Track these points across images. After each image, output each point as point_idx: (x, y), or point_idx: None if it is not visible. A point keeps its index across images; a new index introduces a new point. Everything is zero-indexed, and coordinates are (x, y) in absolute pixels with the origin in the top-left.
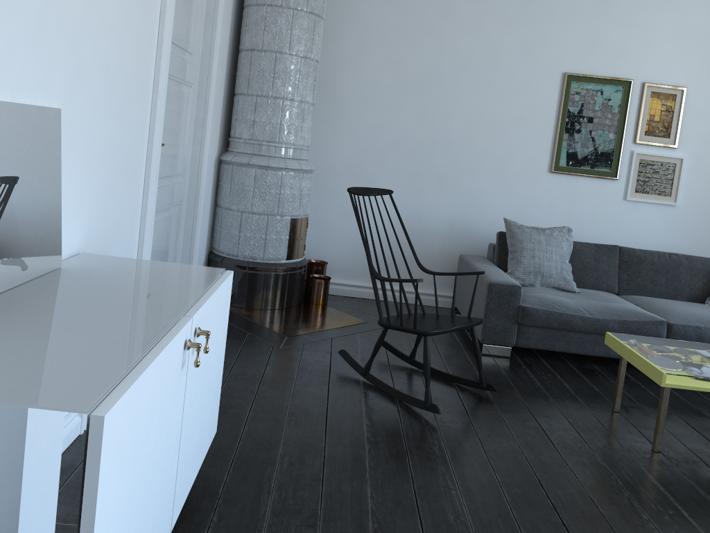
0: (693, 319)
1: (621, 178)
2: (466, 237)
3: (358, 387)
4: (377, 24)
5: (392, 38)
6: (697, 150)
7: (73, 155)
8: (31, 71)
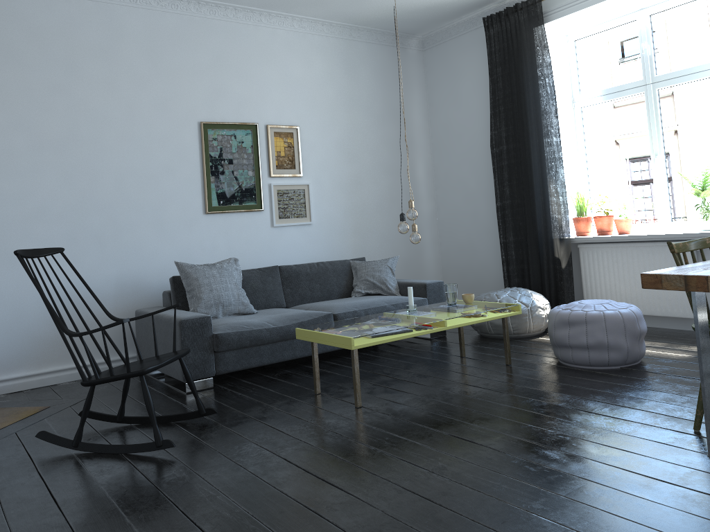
0: (349, 306)
1: (266, 208)
2: (137, 292)
3: (74, 460)
4: None
5: (17, 100)
6: (317, 175)
7: None
8: None
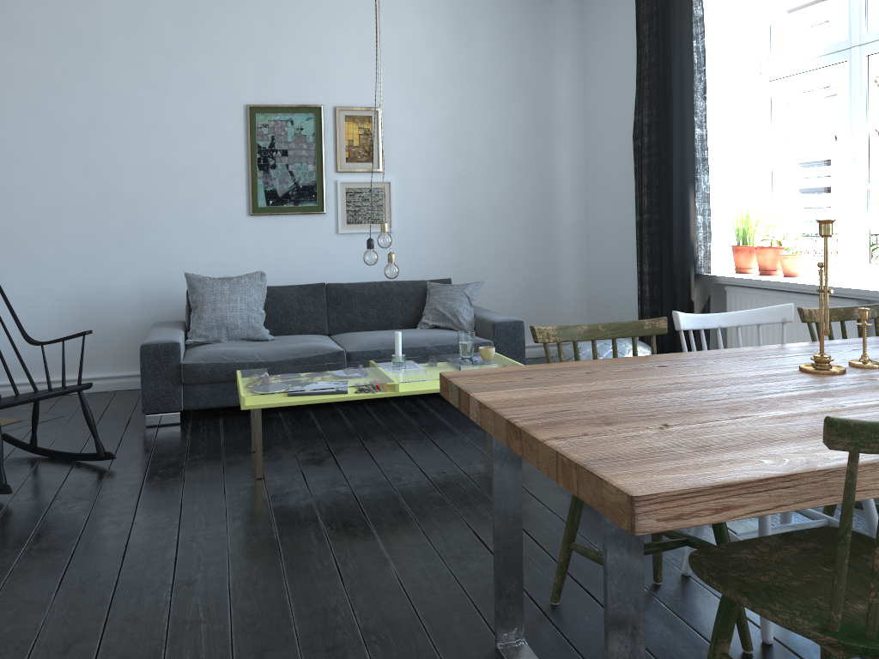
0: (376, 344)
1: (330, 210)
2: (164, 303)
3: None
4: (9, 70)
5: (32, 85)
6: (404, 171)
7: None
8: None
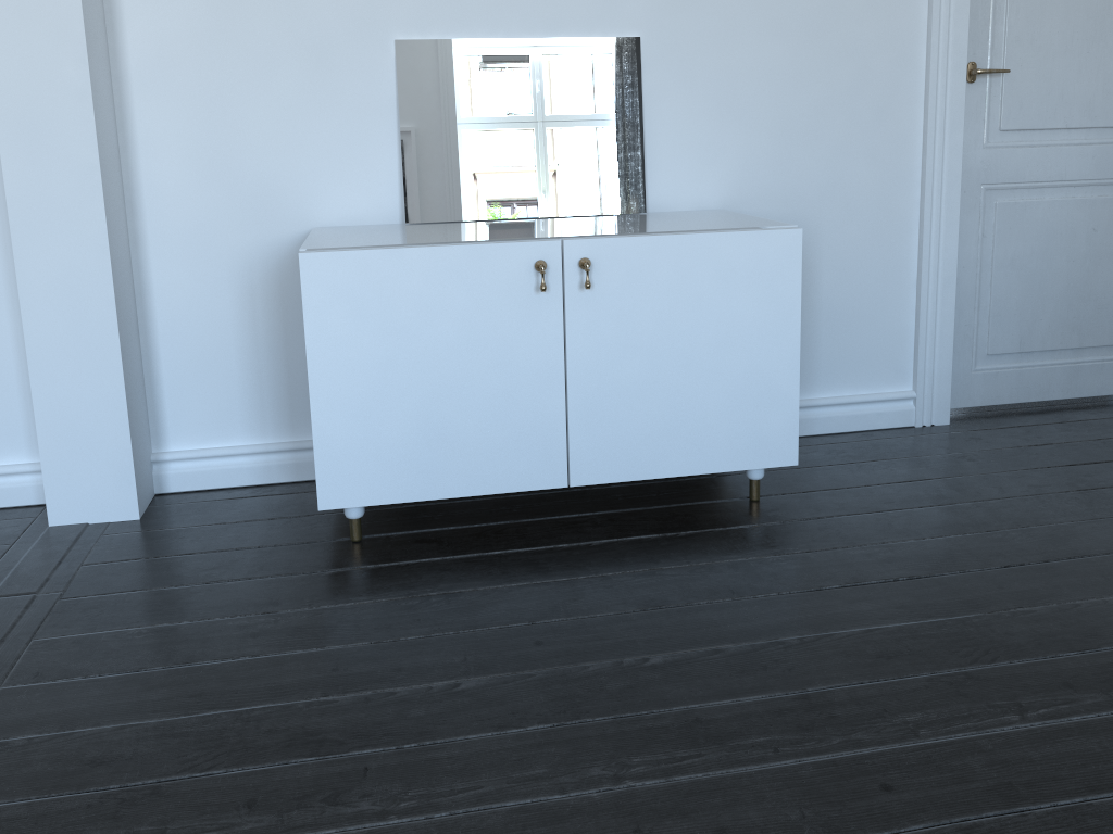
0: None
1: None
2: None
3: None
4: None
5: None
6: None
7: (685, 89)
8: (577, 4)
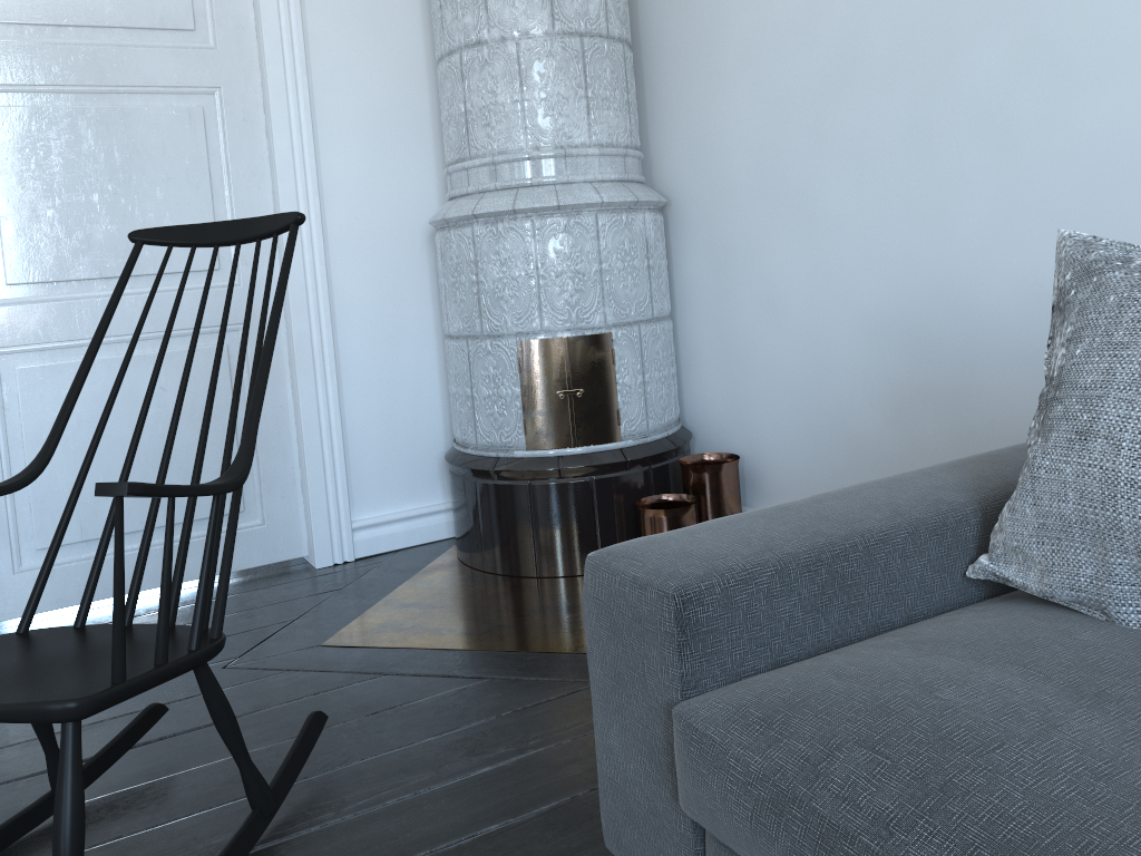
0: None
1: None
2: None
3: None
4: None
5: None
6: None
7: None
8: None
